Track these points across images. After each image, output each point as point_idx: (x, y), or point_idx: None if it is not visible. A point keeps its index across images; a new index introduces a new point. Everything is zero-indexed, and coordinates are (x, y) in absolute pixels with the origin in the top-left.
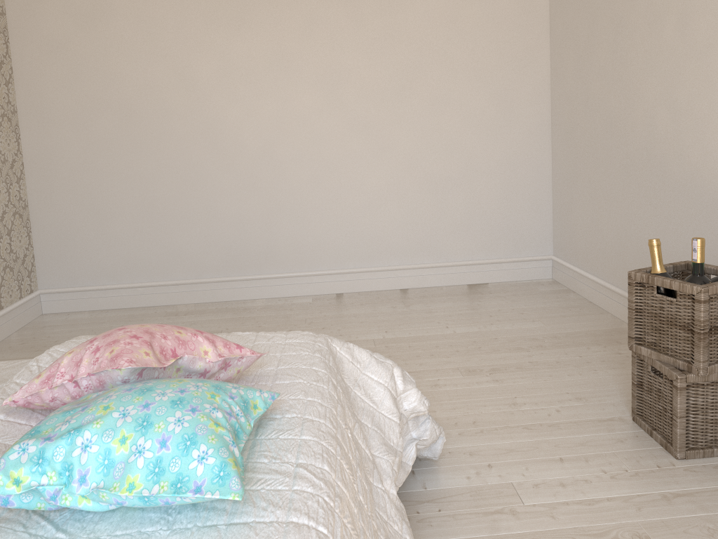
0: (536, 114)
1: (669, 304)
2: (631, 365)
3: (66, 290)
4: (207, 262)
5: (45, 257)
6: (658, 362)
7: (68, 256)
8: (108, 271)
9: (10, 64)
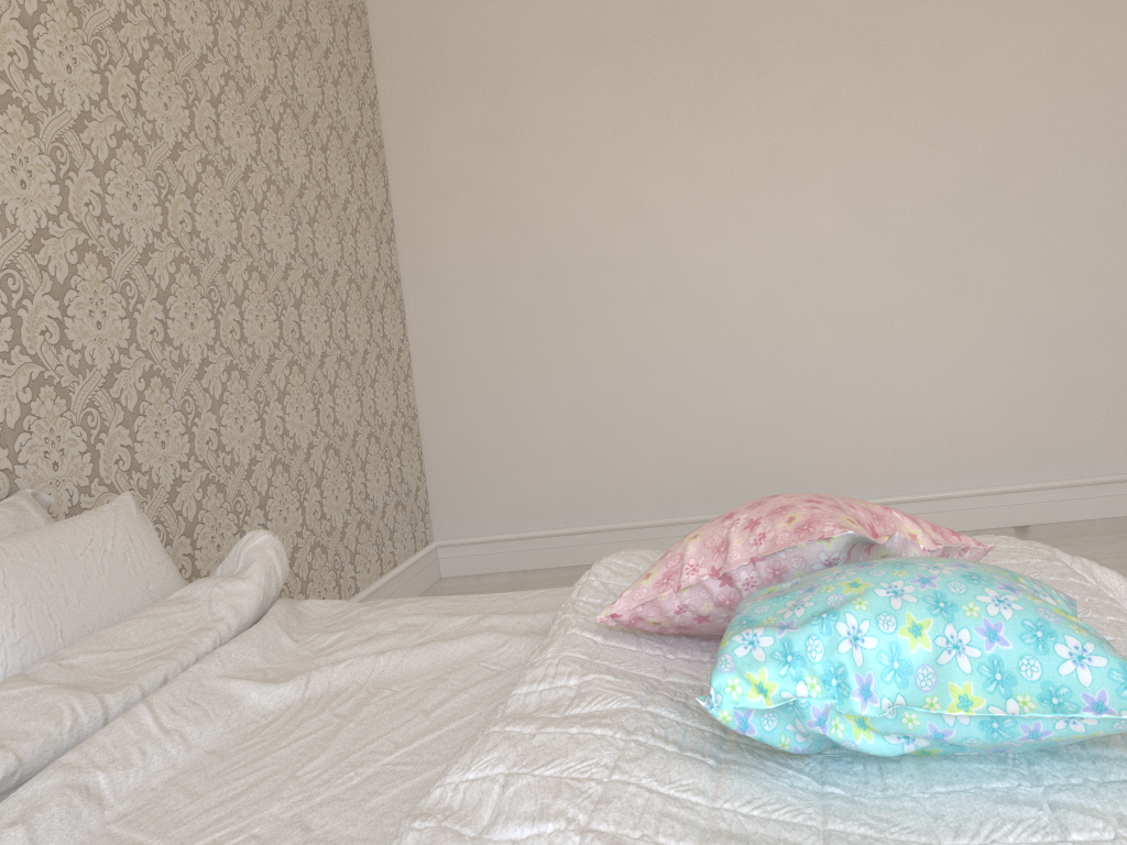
0: None
1: None
2: None
3: (473, 540)
4: (680, 491)
5: (443, 492)
6: None
7: (474, 488)
8: (532, 510)
9: (391, 215)
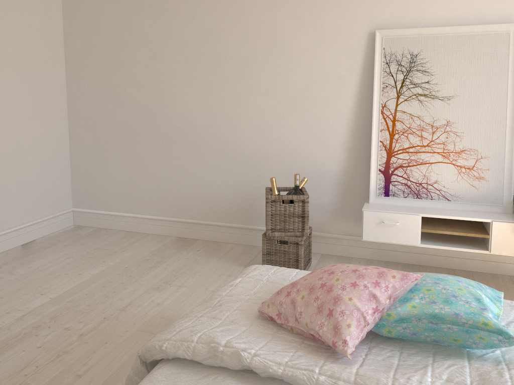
0: (59, 105)
1: (289, 207)
2: (214, 253)
3: None
4: None
5: None
6: (286, 236)
7: None
8: None
9: None
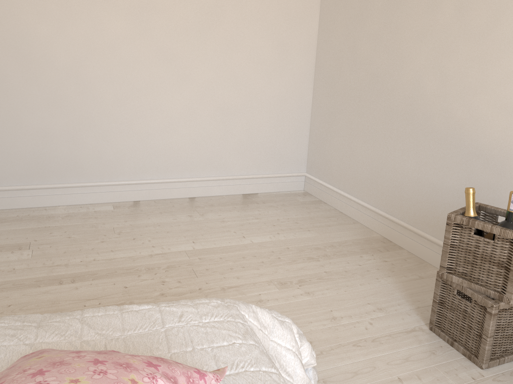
0: (305, 63)
1: (485, 244)
2: (399, 272)
3: None
4: (7, 171)
5: None
6: (470, 290)
7: None
8: None
9: None
